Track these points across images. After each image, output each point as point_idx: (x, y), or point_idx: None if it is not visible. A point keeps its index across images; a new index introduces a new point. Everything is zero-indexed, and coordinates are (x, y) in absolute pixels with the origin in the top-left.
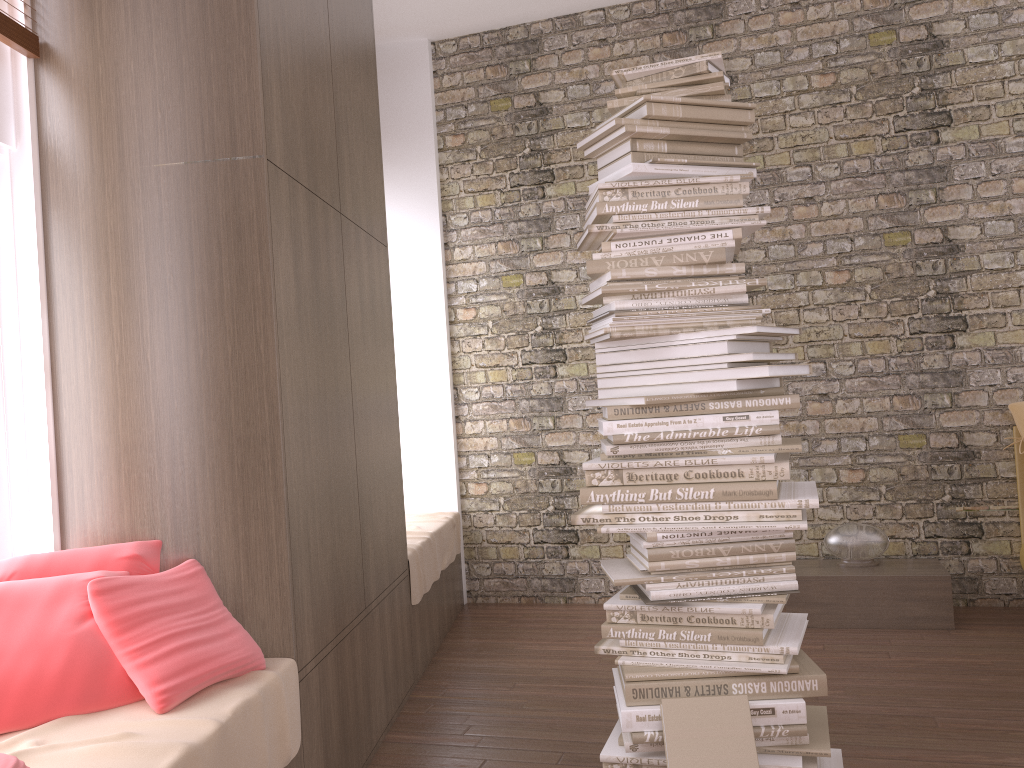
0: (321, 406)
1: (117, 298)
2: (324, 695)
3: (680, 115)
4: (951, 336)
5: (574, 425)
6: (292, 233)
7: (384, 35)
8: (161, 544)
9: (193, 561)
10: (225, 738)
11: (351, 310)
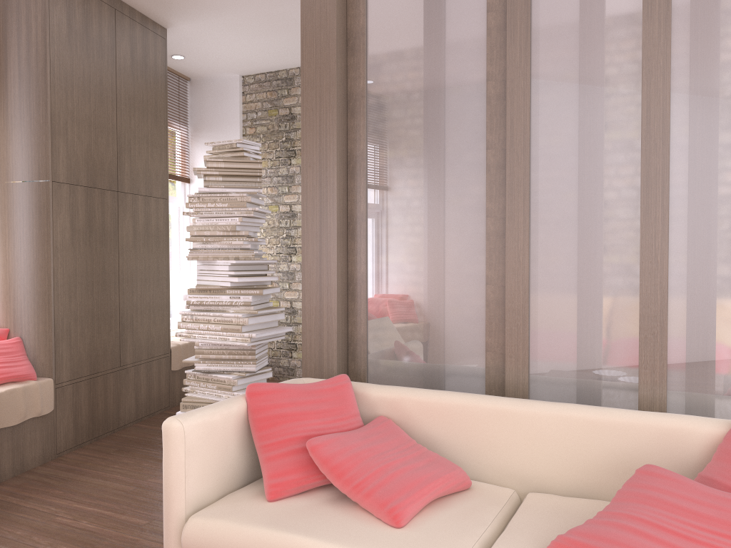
0: (88, 279)
1: None
2: (76, 396)
3: (223, 166)
4: None
5: (298, 288)
6: (70, 208)
7: (215, 73)
8: (9, 330)
9: (18, 337)
10: None
11: (123, 234)
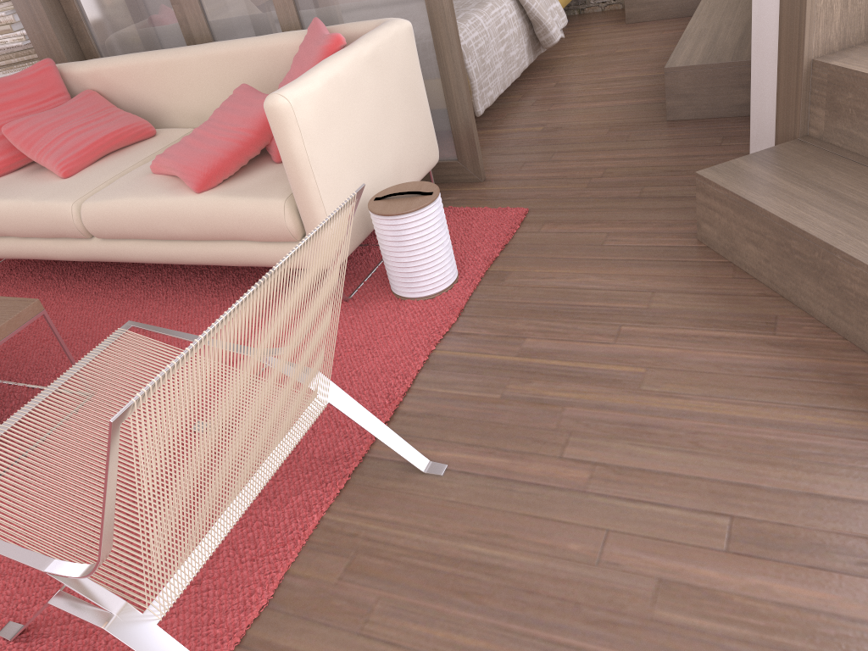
0: None
1: None
2: None
3: None
4: None
5: None
6: None
7: None
8: None
9: None
10: None
11: None
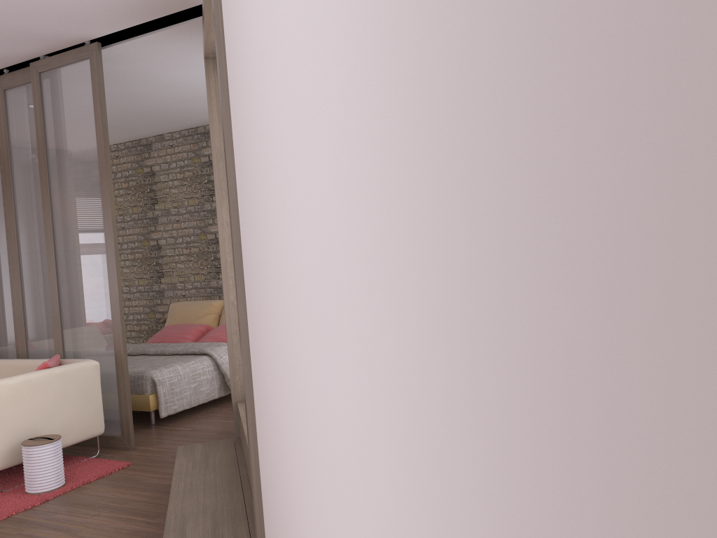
0: None
1: None
2: None
3: None
4: (160, 278)
5: None
6: None
7: None
8: None
9: None
10: None
11: None
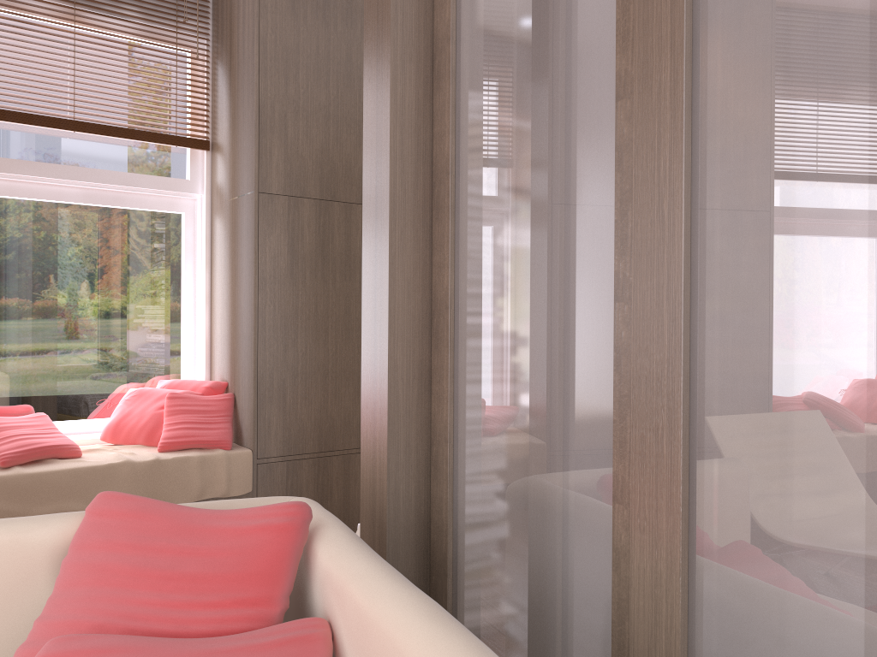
0: (318, 322)
1: (223, 264)
2: (293, 479)
3: None
4: None
5: None
6: (289, 227)
7: None
8: (227, 384)
9: (228, 394)
10: (158, 466)
11: None
